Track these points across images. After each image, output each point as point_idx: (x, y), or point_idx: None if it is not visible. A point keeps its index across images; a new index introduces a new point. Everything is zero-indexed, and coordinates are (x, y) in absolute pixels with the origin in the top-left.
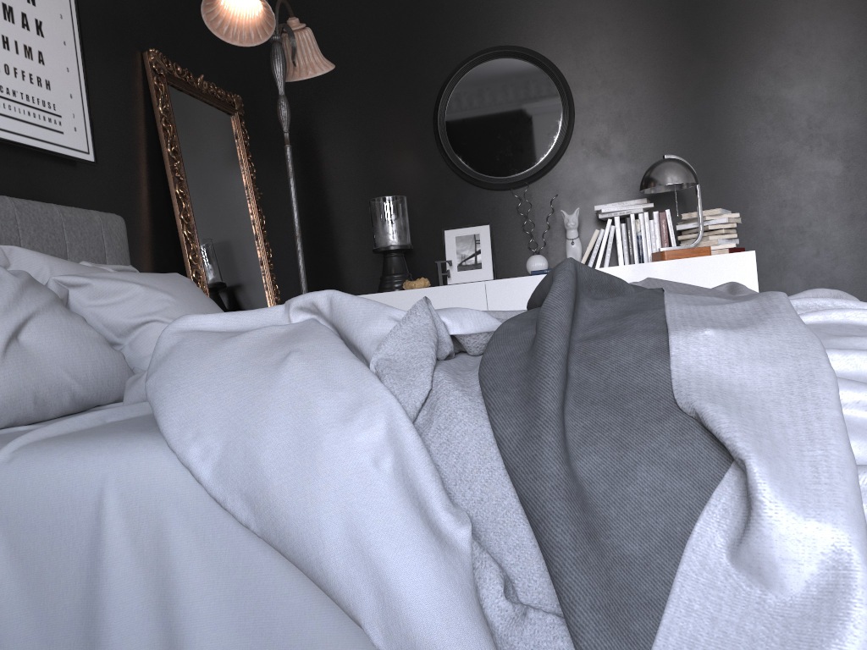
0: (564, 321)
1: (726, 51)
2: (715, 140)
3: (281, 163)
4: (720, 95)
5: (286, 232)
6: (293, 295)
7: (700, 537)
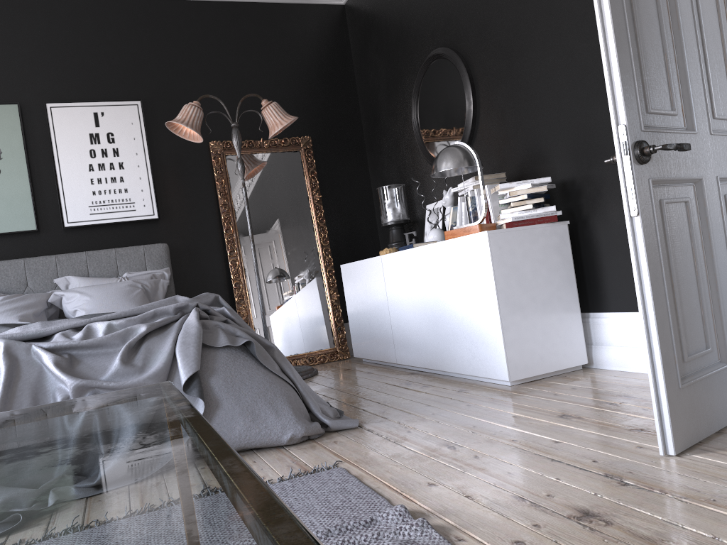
0: None
1: (557, 2)
2: (558, 98)
3: (369, 163)
4: (557, 50)
5: (375, 210)
6: None
7: None
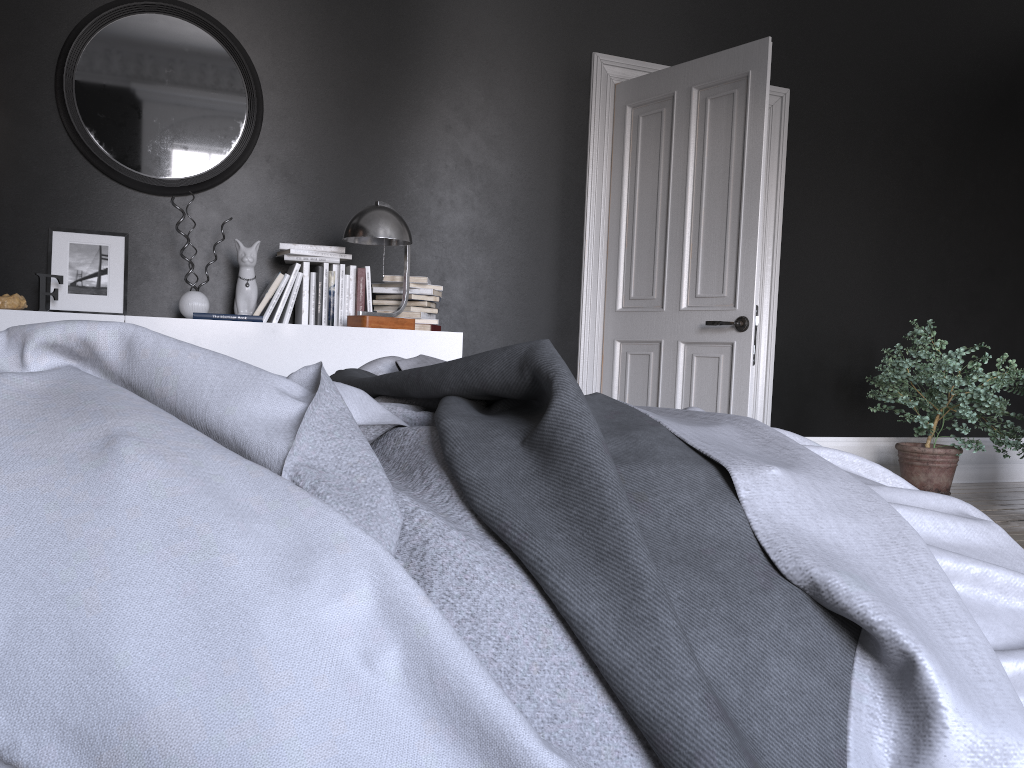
0: (601, 436)
1: (444, 100)
2: (420, 196)
3: None
4: (432, 147)
5: None
6: None
7: (859, 756)
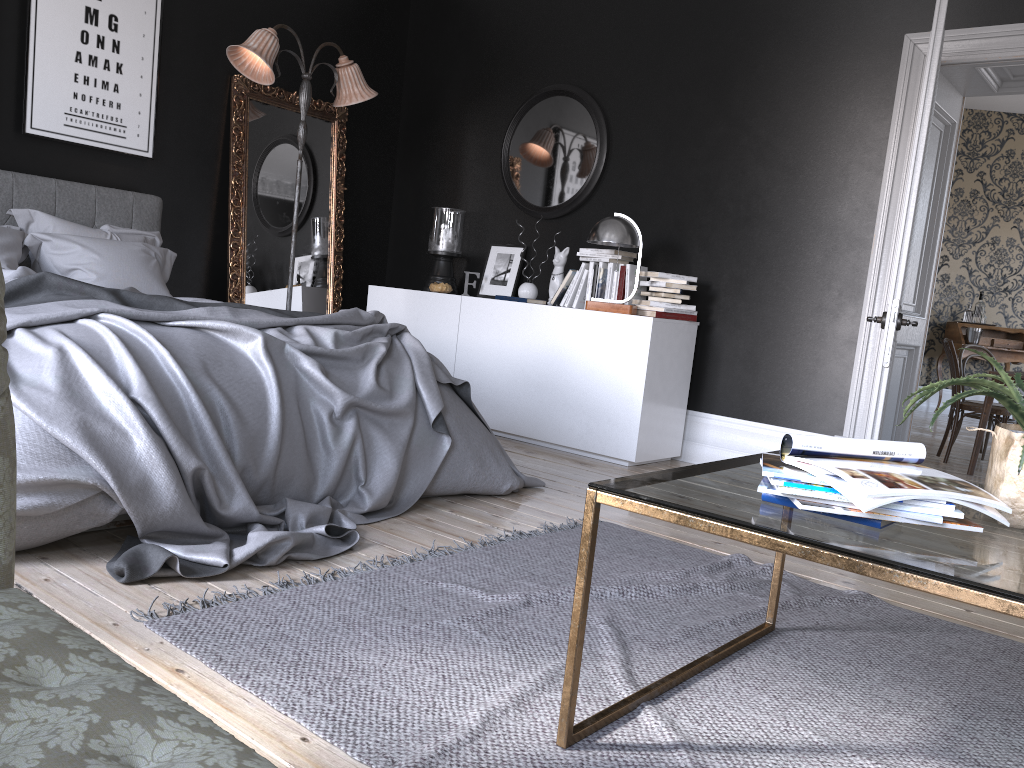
0: None
1: (743, 116)
2: (715, 204)
3: (398, 163)
4: (728, 160)
5: (391, 223)
6: (385, 277)
7: None
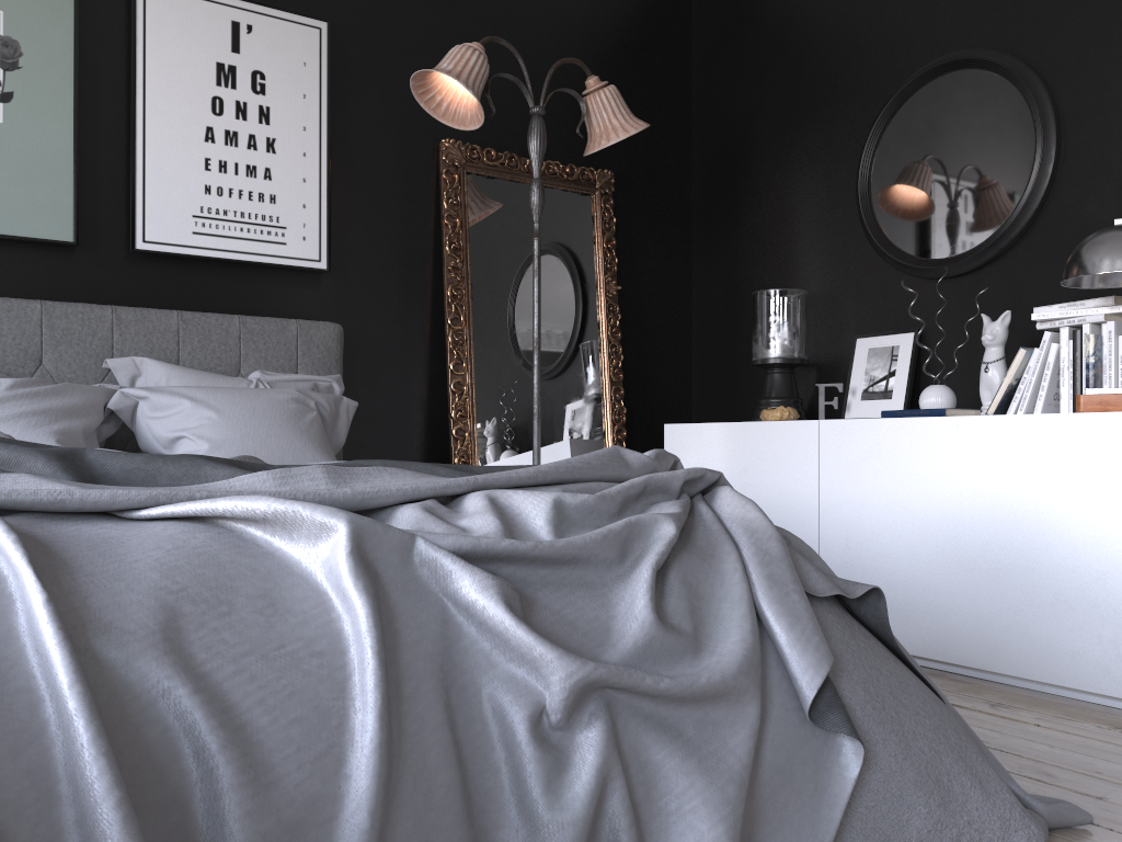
0: None
1: None
2: None
3: (695, 246)
4: None
5: (692, 333)
6: (692, 414)
7: None
